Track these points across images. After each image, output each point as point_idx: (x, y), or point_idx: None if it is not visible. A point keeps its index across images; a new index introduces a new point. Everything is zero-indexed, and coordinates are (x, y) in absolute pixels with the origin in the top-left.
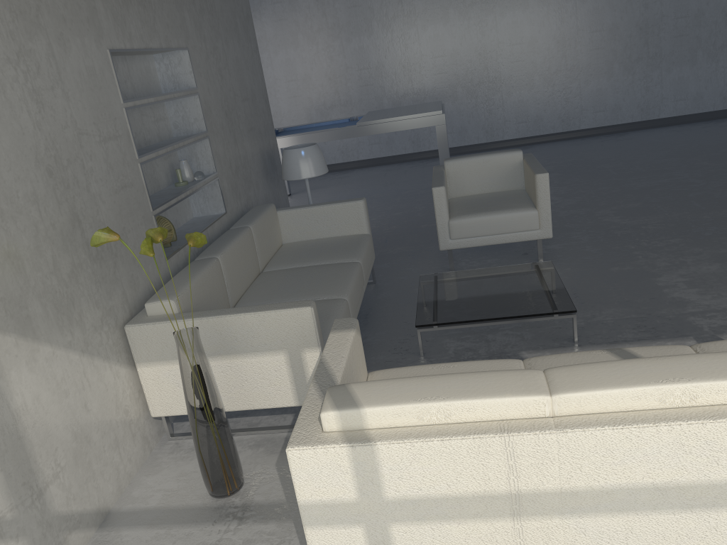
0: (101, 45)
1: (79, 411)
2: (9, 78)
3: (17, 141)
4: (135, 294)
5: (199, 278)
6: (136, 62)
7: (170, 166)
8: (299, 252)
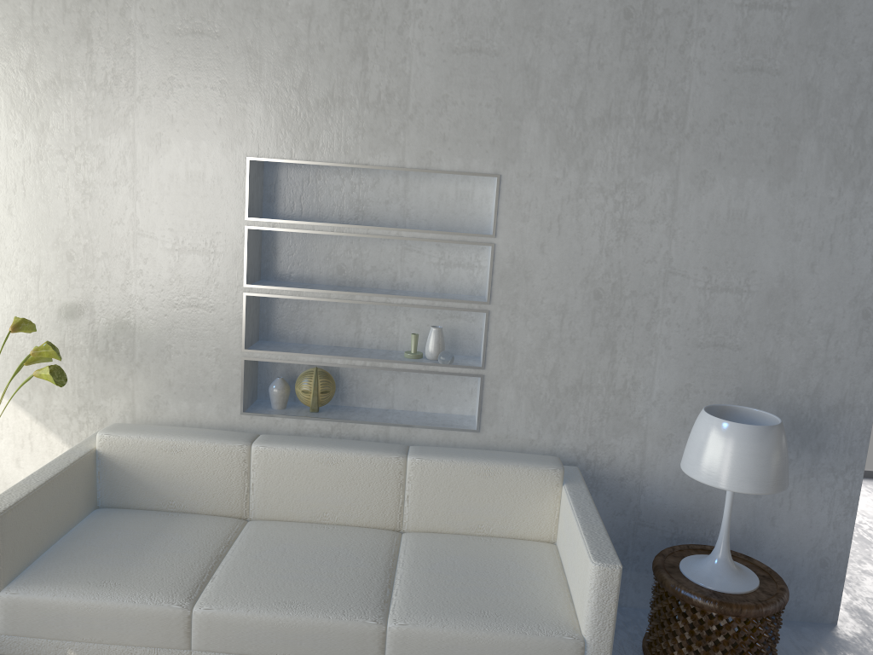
0: (233, 151)
1: (7, 459)
2: (54, 167)
3: (38, 220)
4: (152, 415)
5: (169, 441)
6: (435, 182)
7: (448, 330)
8: (470, 554)
